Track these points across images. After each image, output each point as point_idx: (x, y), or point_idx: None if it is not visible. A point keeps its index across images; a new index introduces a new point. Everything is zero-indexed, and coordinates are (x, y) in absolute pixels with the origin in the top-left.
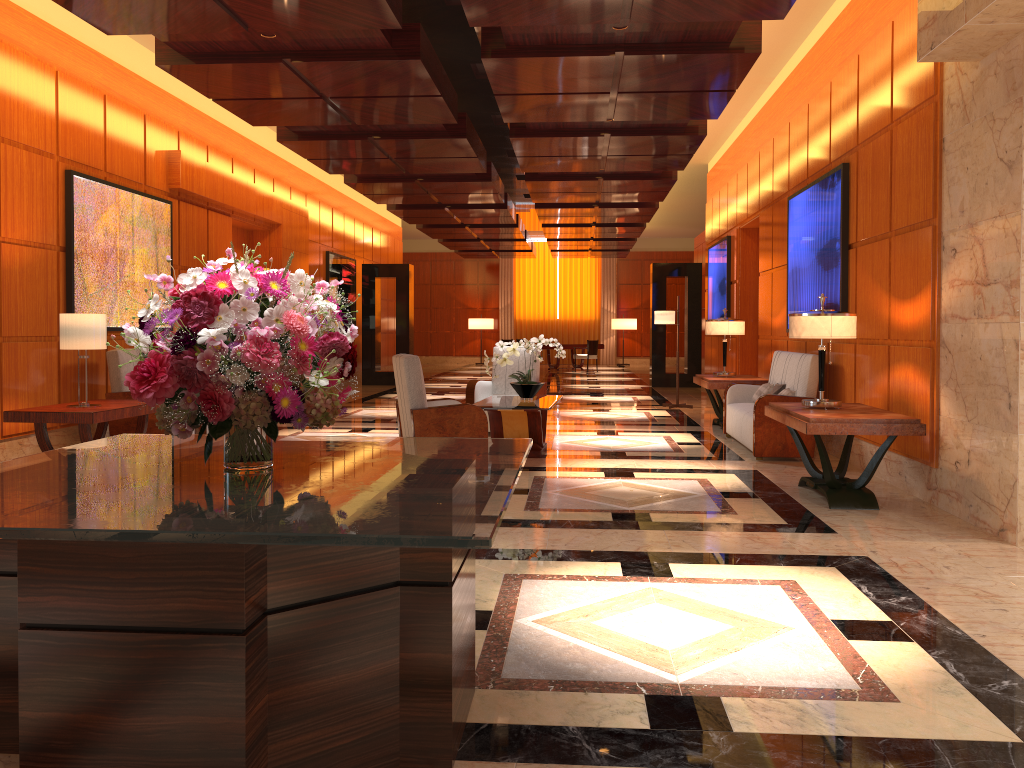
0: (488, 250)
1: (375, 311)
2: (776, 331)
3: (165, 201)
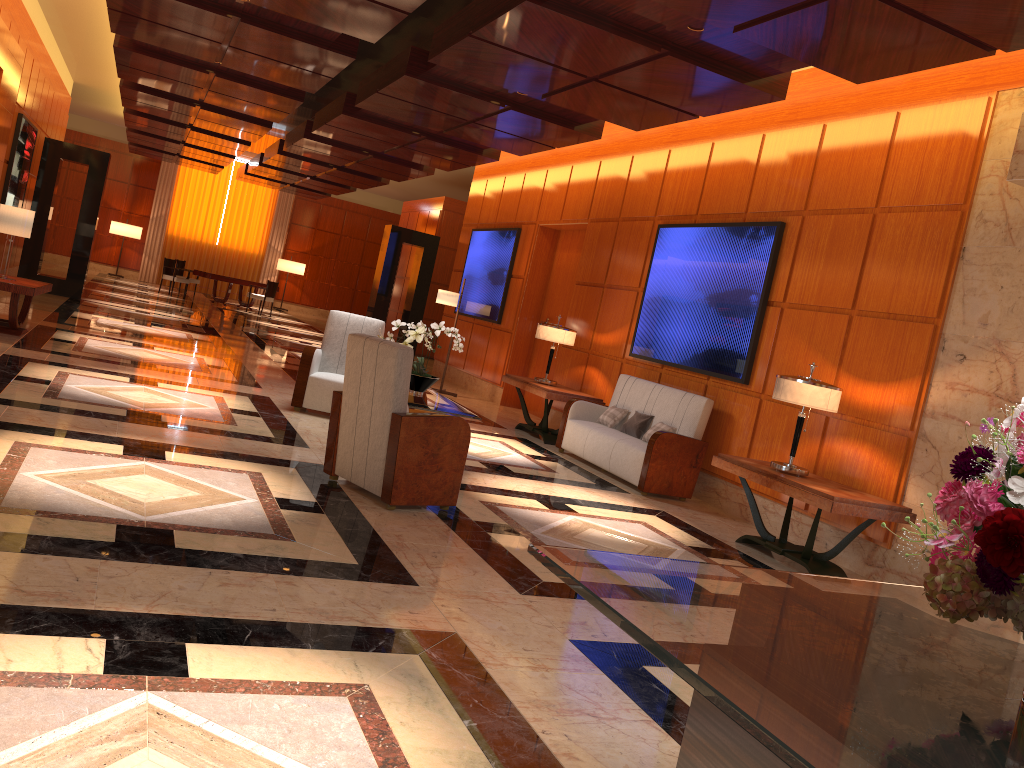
0: (171, 153)
1: (52, 200)
2: (601, 348)
3: None
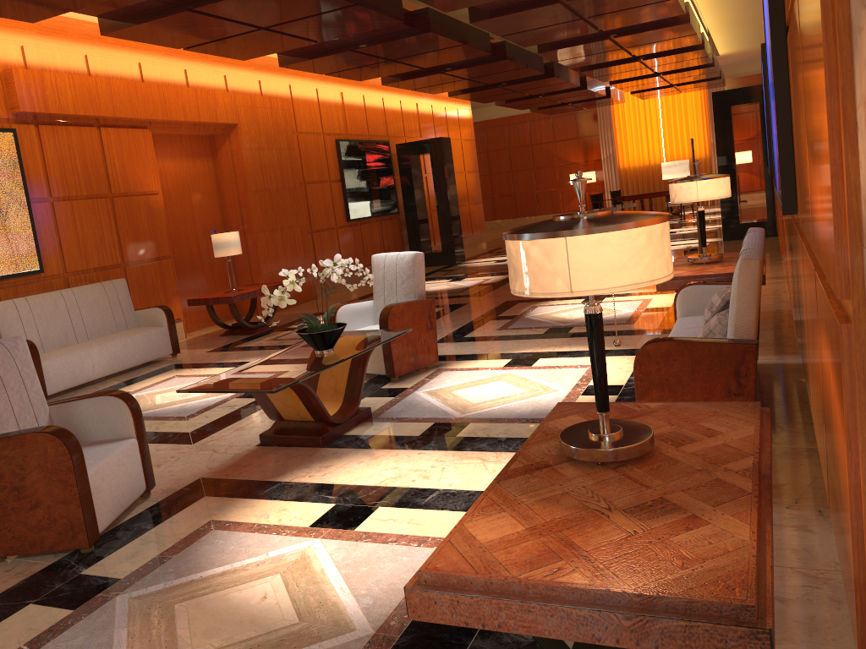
0: (564, 104)
1: (414, 191)
2: None
3: (0, 130)
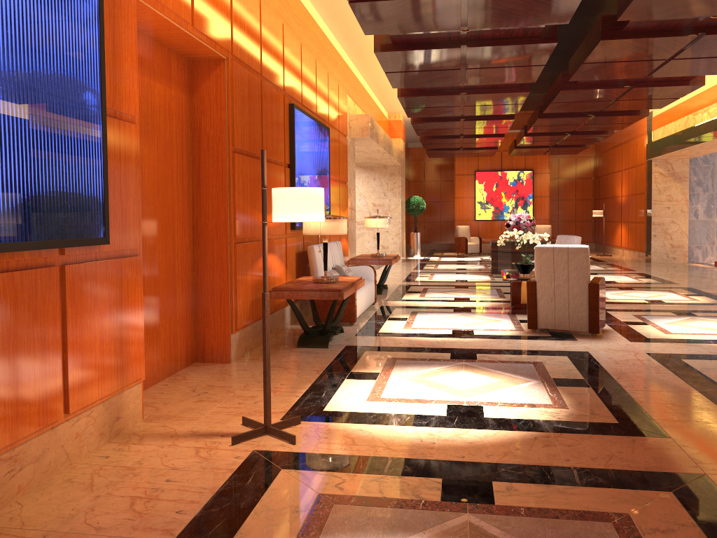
0: None
1: None
2: (271, 230)
3: None
